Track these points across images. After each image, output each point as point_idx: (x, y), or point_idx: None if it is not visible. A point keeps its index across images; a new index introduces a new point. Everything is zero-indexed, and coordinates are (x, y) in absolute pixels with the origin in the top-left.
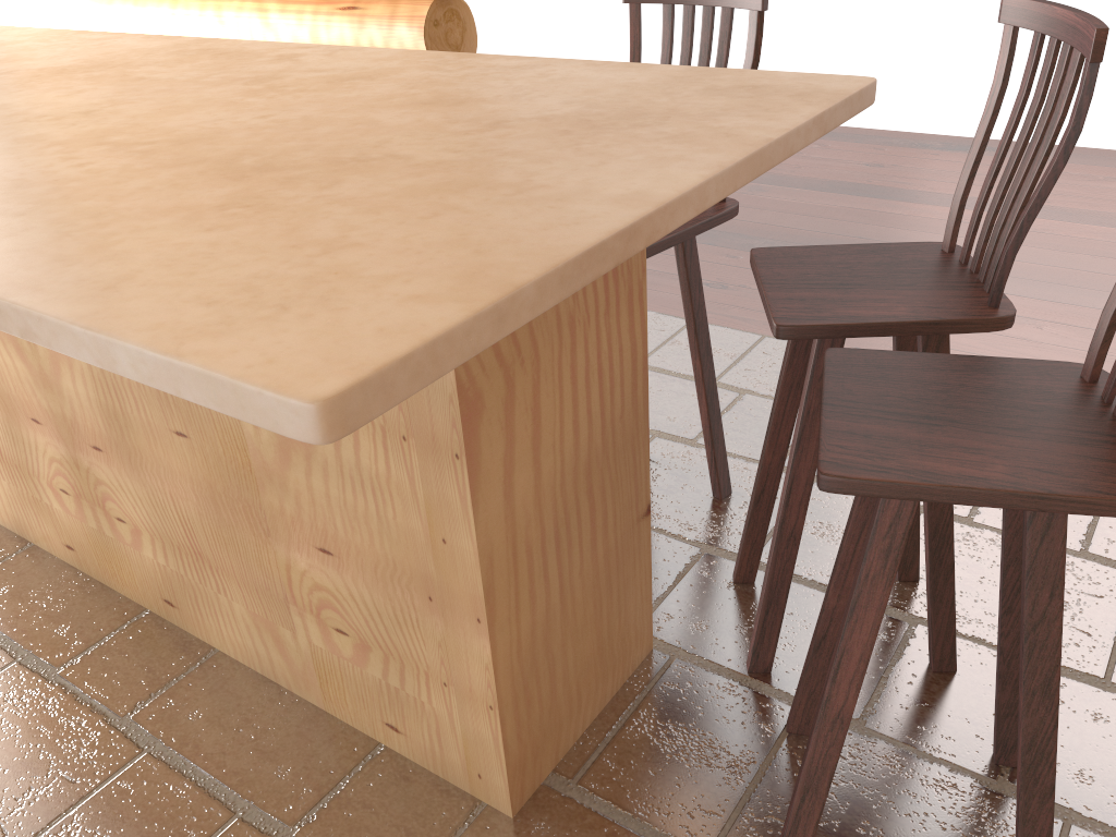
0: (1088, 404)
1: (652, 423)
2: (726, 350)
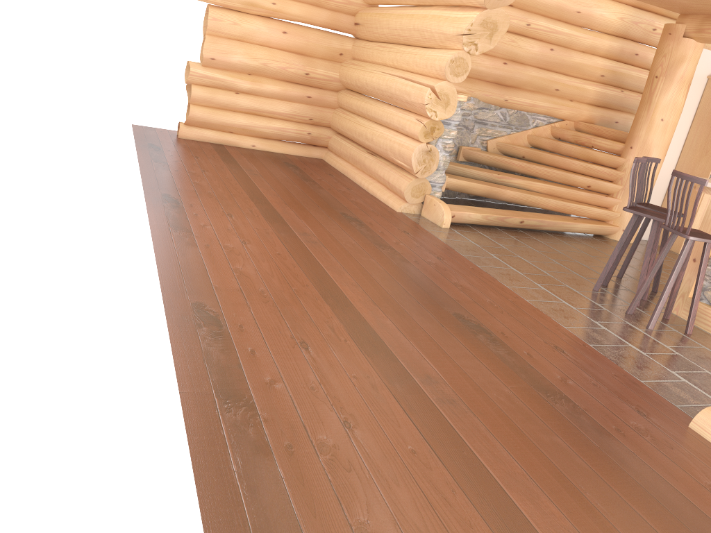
0: (641, 203)
1: (638, 331)
2: (587, 331)
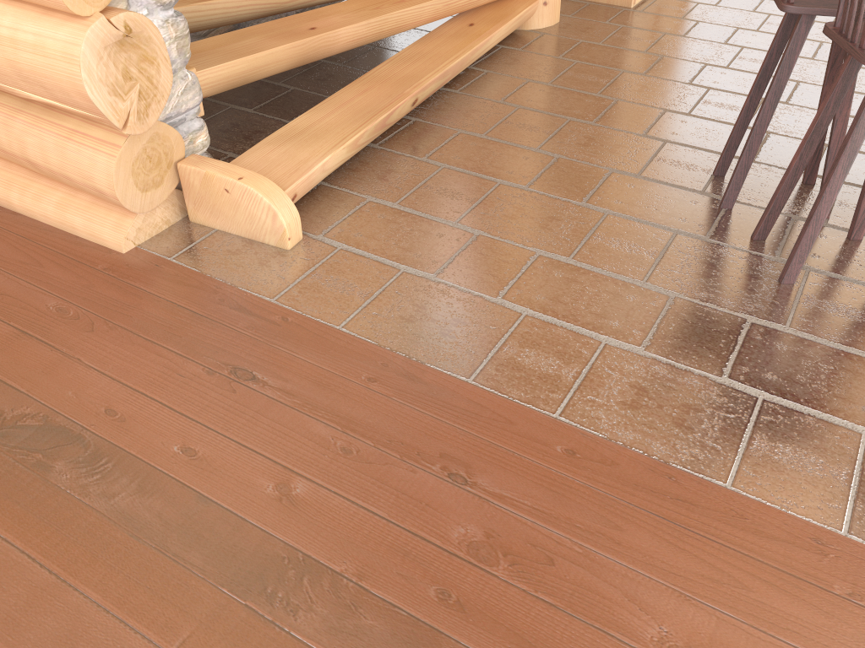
0: None
1: None
2: None
